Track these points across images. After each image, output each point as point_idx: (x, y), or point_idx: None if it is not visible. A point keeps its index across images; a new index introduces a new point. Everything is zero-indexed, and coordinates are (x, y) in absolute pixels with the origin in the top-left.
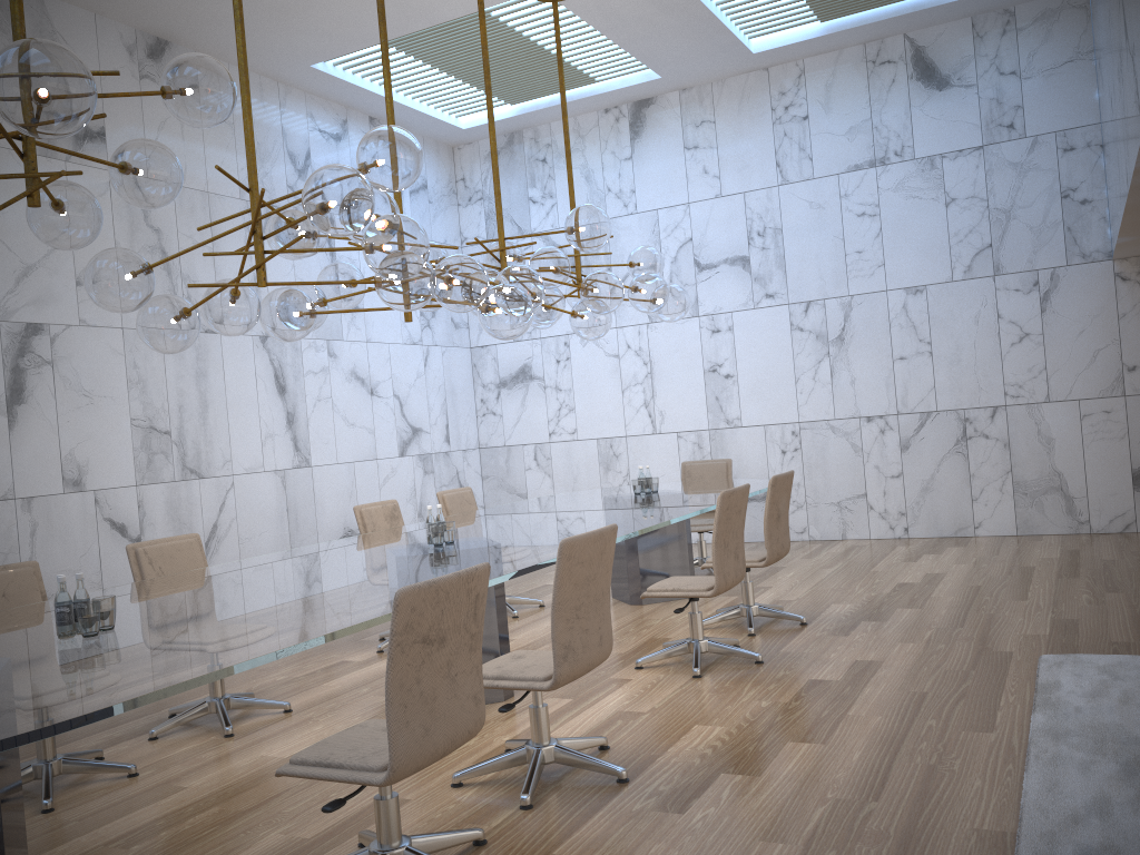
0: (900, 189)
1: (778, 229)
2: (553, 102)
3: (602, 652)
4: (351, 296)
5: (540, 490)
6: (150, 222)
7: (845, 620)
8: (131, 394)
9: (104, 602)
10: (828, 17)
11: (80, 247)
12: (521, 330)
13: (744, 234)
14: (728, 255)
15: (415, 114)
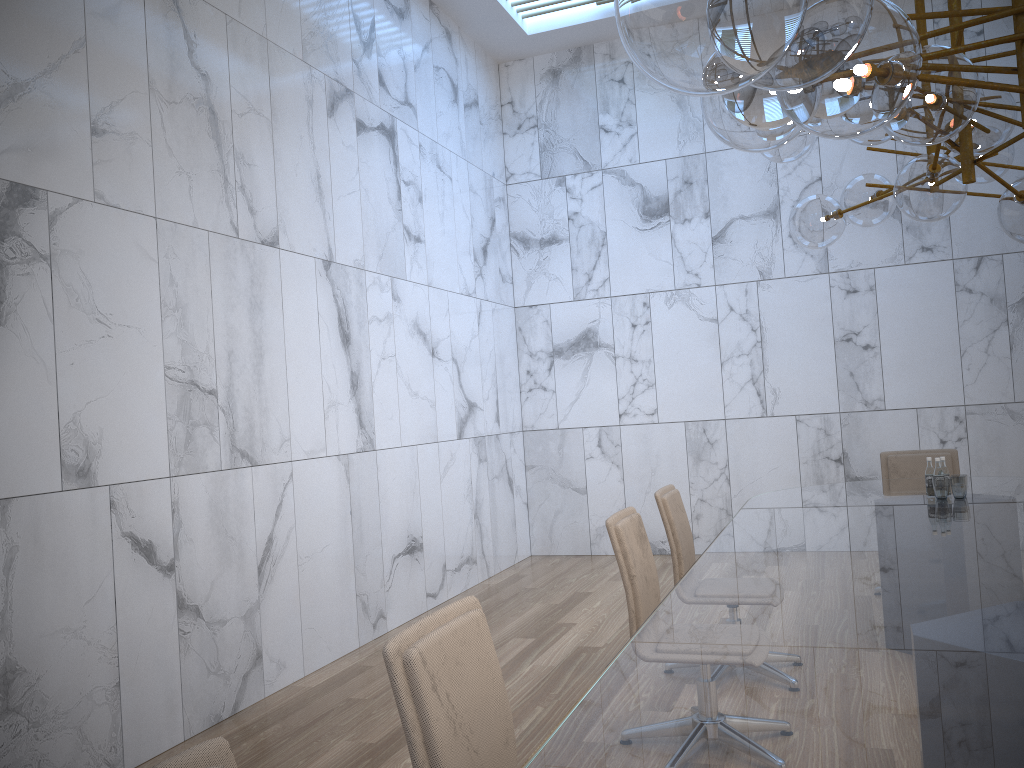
0: None
1: None
2: None
3: None
4: None
5: (605, 484)
6: (196, 60)
7: None
8: (166, 327)
9: None
10: None
11: None
12: None
13: (892, 173)
14: None
15: (486, 1)
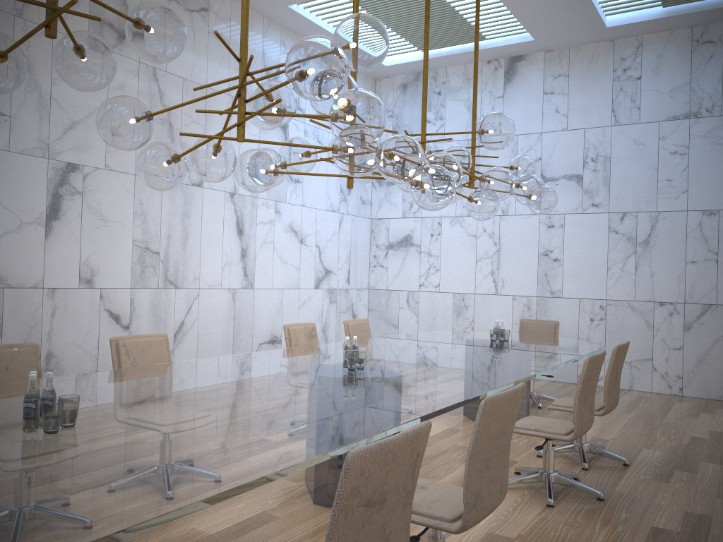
0: (707, 137)
1: (607, 158)
2: (452, 52)
3: (501, 498)
4: (305, 164)
5: (408, 324)
6: (164, 102)
7: (660, 467)
8: (135, 223)
9: (67, 402)
10: (670, 3)
11: (95, 89)
12: (444, 203)
13: (581, 158)
14: (567, 173)
15: None
